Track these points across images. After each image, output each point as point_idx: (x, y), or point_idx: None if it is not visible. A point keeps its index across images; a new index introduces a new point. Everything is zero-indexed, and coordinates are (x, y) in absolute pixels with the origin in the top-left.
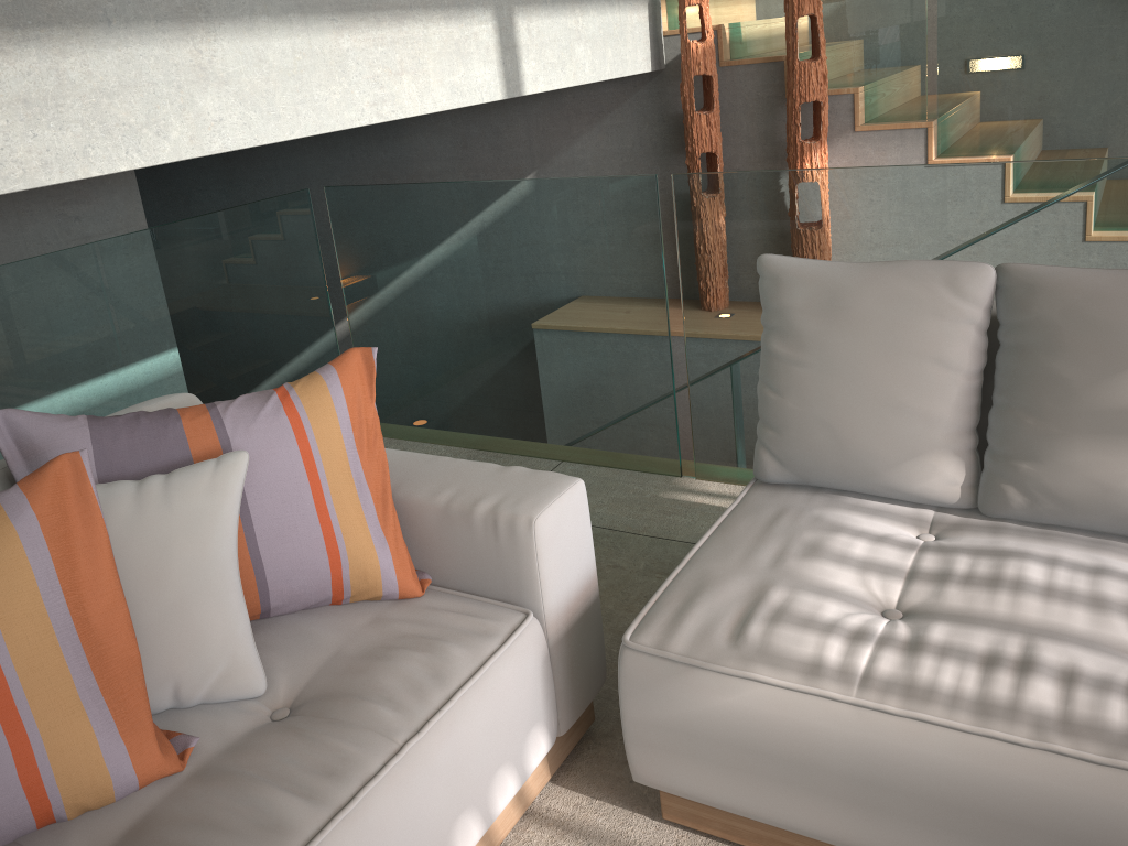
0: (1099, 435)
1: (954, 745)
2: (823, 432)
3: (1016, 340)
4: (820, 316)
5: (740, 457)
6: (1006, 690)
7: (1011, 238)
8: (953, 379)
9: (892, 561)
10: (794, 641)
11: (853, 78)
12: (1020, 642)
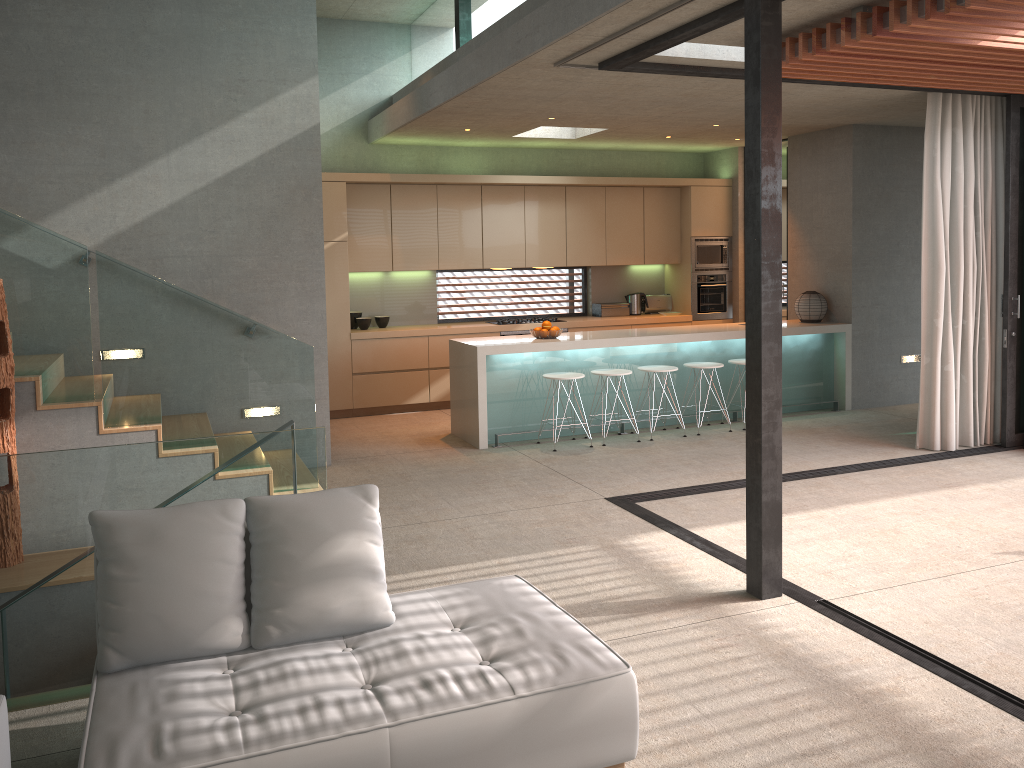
0: (314, 582)
1: (301, 755)
2: (154, 622)
3: (263, 540)
4: (145, 545)
5: (22, 684)
6: (316, 718)
7: (223, 482)
8: (232, 569)
9: (222, 686)
10: (196, 742)
11: (32, 368)
12: (310, 697)
